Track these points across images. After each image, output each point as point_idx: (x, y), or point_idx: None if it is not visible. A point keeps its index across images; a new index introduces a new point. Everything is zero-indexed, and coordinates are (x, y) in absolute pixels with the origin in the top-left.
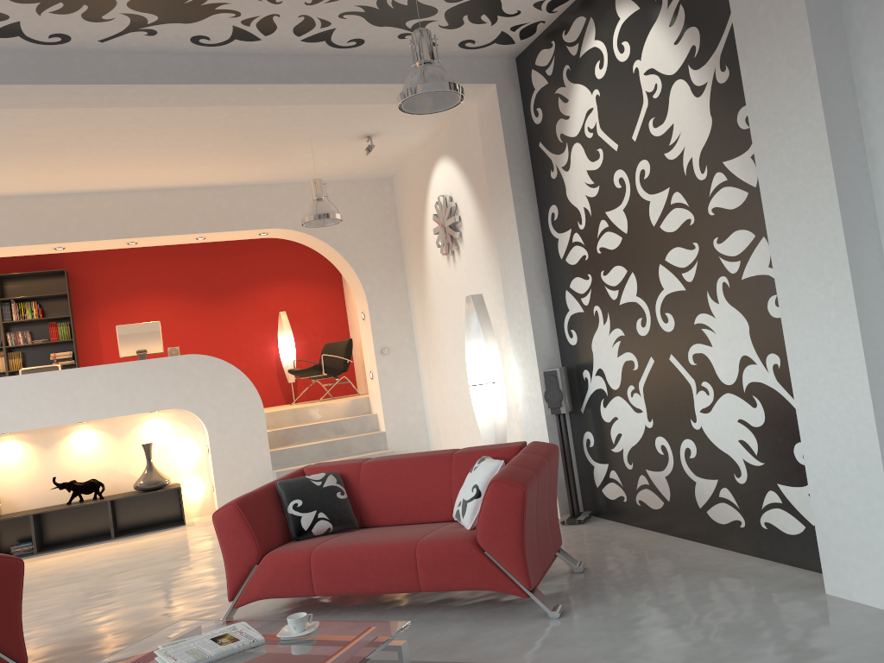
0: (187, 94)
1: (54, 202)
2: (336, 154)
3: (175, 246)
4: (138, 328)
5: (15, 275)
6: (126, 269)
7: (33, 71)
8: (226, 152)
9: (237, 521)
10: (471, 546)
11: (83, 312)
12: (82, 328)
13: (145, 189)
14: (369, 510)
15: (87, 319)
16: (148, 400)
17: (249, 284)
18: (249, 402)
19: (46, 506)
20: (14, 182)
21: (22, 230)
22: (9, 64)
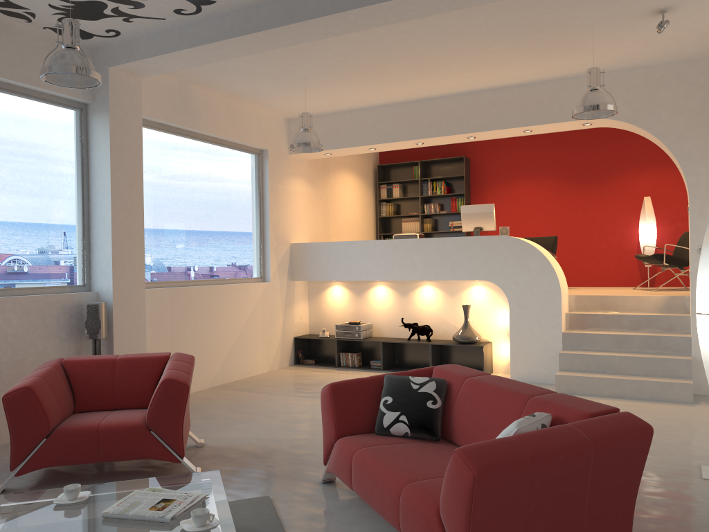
0: (397, 10)
1: (413, 107)
2: (639, 35)
3: (554, 134)
4: (476, 209)
5: (433, 161)
6: (512, 155)
7: (283, 15)
8: (517, 51)
9: (327, 402)
10: (434, 513)
11: (477, 190)
12: (475, 203)
13: (479, 90)
14: (455, 427)
15: (479, 196)
16: (465, 270)
17: (619, 169)
18: (547, 284)
19: (399, 337)
20: (378, 95)
21: (391, 131)
22: (270, 13)
